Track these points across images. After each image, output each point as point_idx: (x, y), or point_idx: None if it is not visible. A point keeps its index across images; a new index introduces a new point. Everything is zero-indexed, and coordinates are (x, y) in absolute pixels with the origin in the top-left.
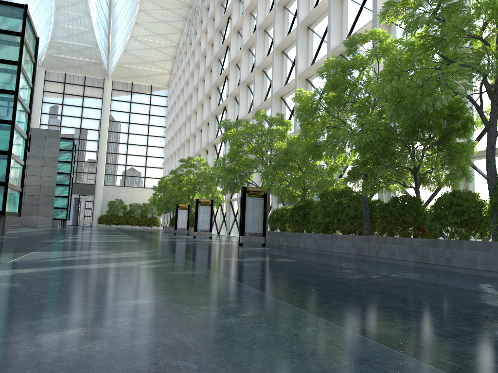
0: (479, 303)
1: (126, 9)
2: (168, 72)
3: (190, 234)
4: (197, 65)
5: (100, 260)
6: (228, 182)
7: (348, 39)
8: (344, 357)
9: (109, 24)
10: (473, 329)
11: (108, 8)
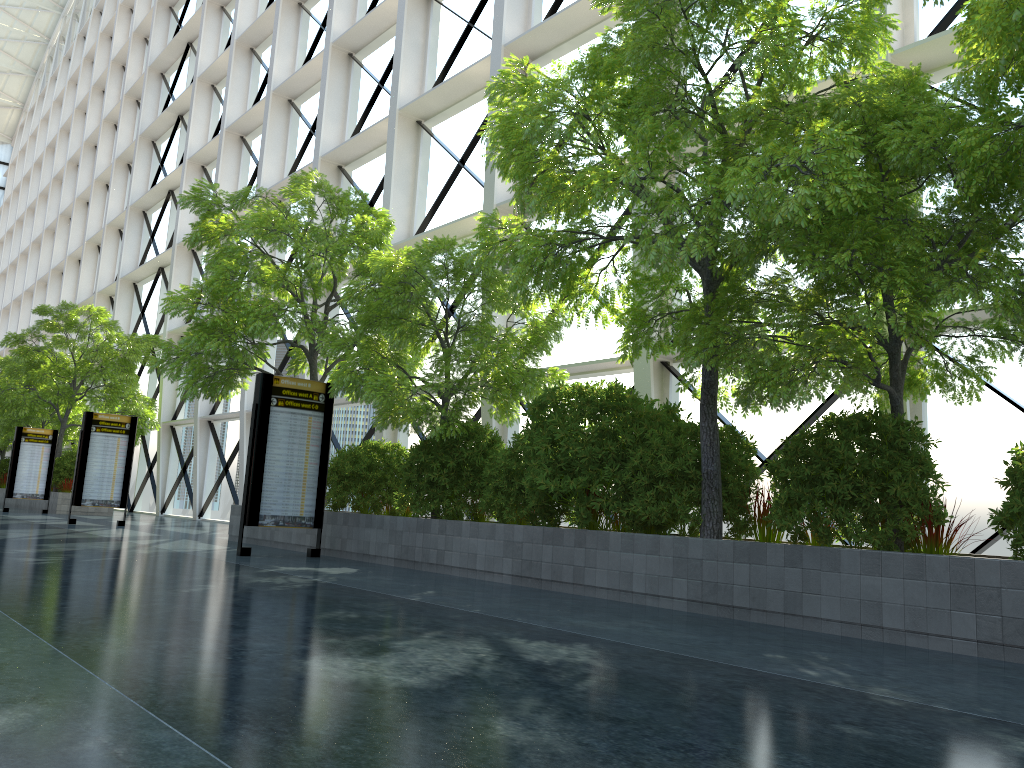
0: None
1: None
2: (15, 103)
3: (54, 511)
4: (99, 87)
5: None
6: (201, 365)
7: None
8: None
9: None
10: None
11: None
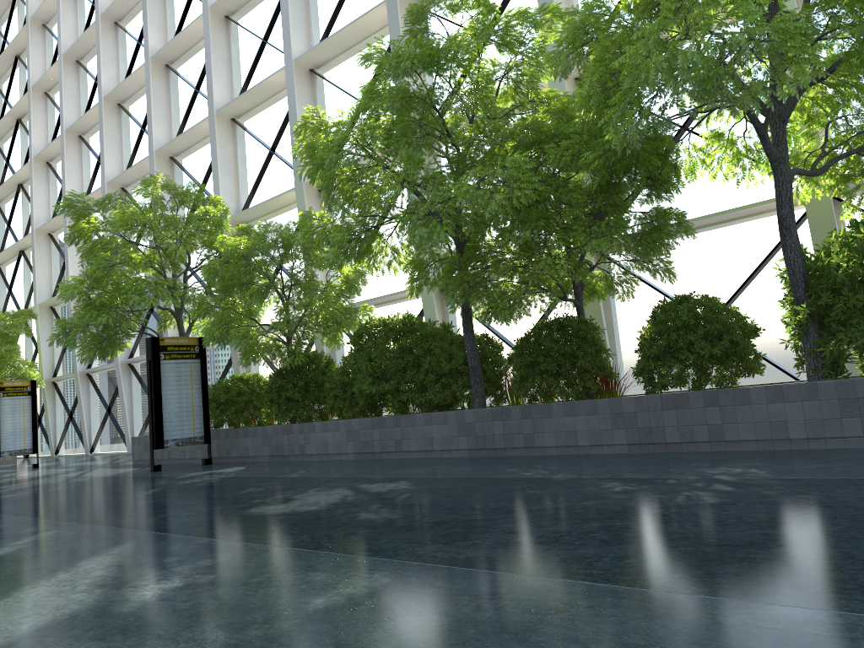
0: None
1: None
2: None
3: None
4: None
5: None
6: (94, 335)
7: (420, 3)
8: None
9: None
10: None
11: None
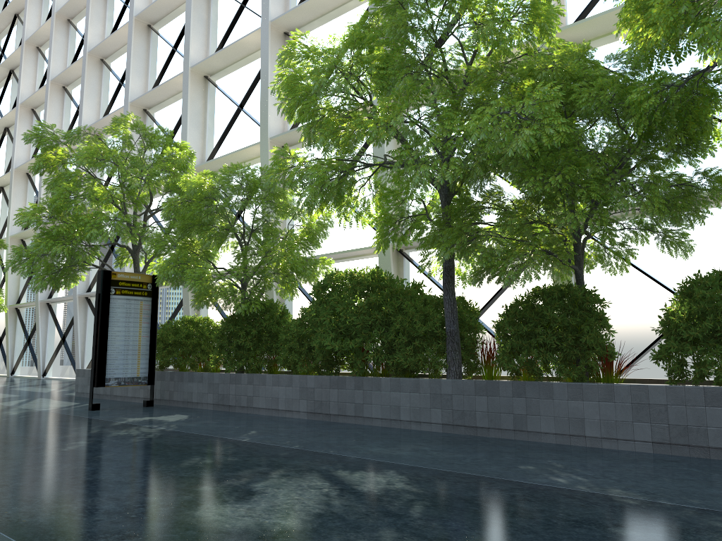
0: None
1: None
2: None
3: None
4: None
5: None
6: (48, 264)
7: None
8: None
9: None
10: None
11: None
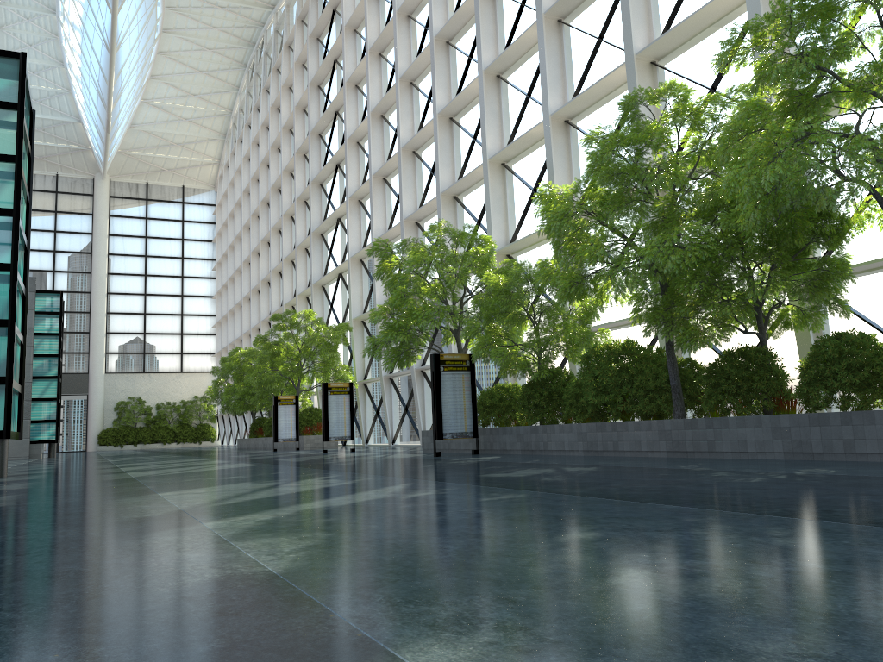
0: None
1: (137, 51)
2: (213, 160)
3: (302, 448)
4: (275, 146)
5: (308, 493)
6: (394, 349)
7: (627, 97)
8: None
9: (110, 79)
10: None
11: (106, 51)
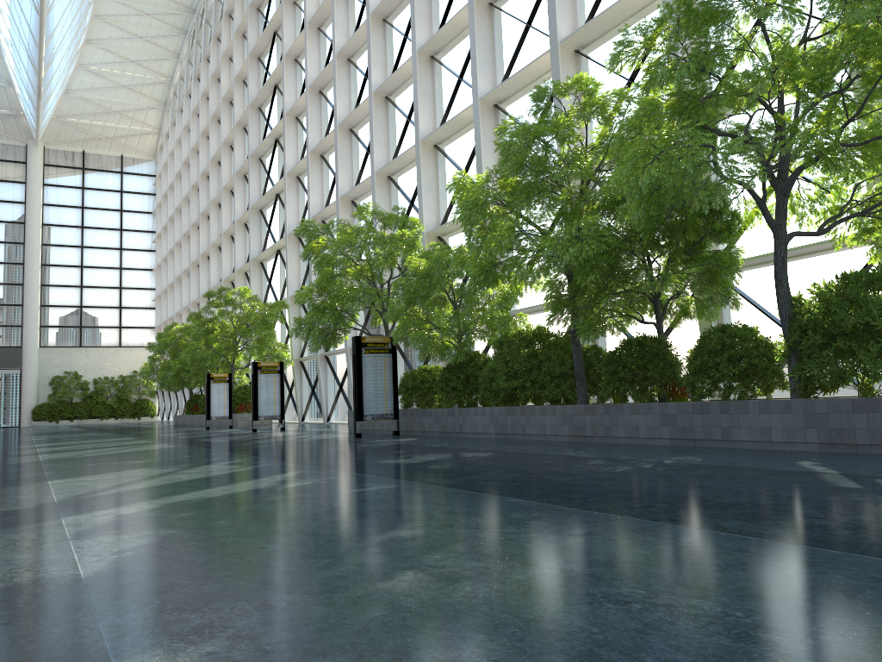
0: (833, 487)
1: (71, 15)
2: (153, 130)
3: (236, 426)
4: (215, 118)
5: (194, 482)
6: (320, 330)
7: (537, 89)
8: (781, 562)
9: (41, 43)
10: (871, 517)
11: (36, 14)
